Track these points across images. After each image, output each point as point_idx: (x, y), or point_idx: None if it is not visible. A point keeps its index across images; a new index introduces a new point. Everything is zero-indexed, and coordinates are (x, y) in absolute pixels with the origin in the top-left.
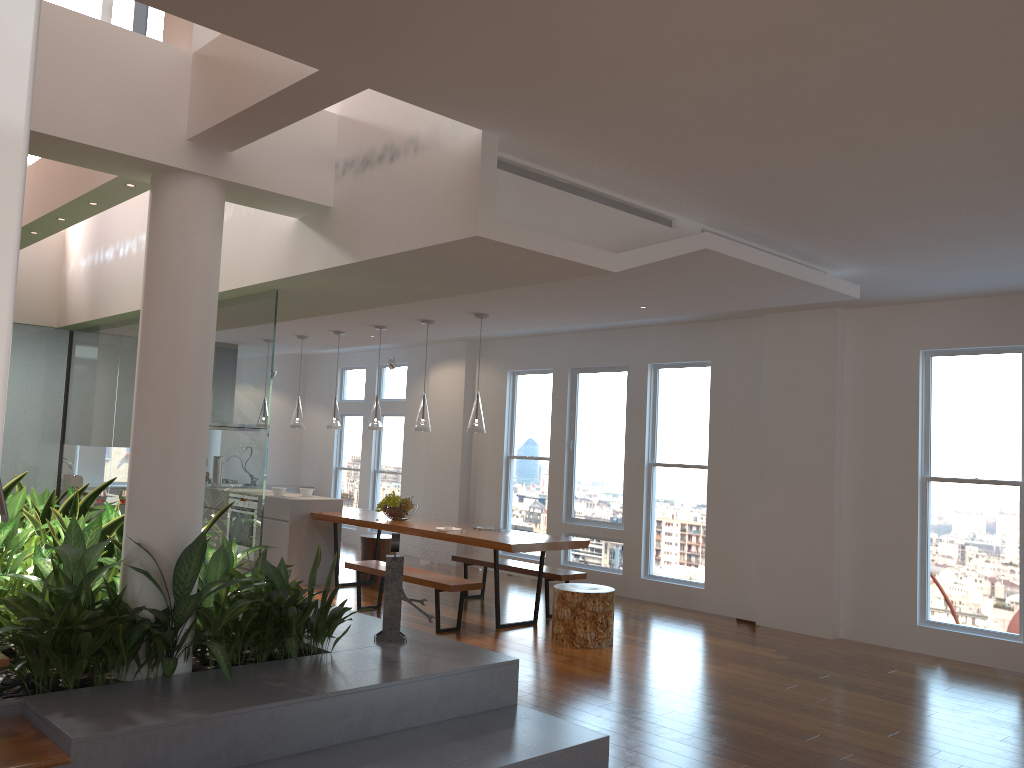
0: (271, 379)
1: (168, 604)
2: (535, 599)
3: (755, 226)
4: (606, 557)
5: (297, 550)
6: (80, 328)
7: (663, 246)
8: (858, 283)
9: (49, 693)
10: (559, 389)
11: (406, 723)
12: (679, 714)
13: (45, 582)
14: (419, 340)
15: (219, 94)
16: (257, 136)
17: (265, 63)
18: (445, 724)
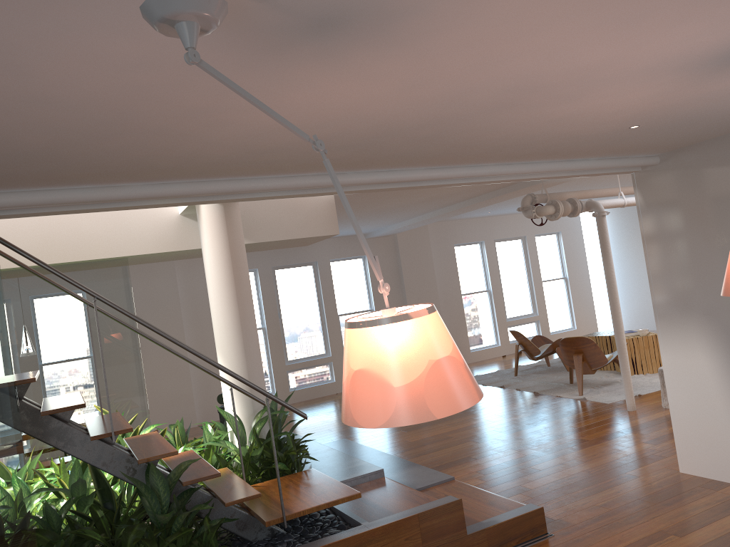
0: None
1: None
2: None
3: None
4: None
5: None
6: None
7: None
8: None
9: None
10: None
11: None
12: None
13: (252, 443)
14: None
15: None
16: None
17: None
18: None
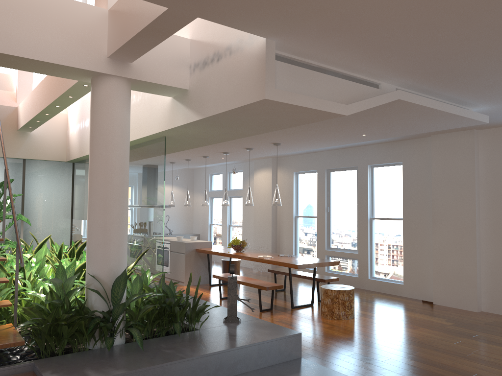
0: (164, 184)
1: (109, 308)
2: (311, 292)
3: (427, 85)
4: (349, 268)
5: (189, 268)
6: (77, 161)
7: (374, 99)
8: (487, 114)
9: (47, 358)
10: (321, 180)
11: (239, 371)
12: (393, 360)
13: (46, 297)
14: (247, 158)
15: (121, 30)
16: (143, 52)
17: (141, 9)
18: (261, 371)
